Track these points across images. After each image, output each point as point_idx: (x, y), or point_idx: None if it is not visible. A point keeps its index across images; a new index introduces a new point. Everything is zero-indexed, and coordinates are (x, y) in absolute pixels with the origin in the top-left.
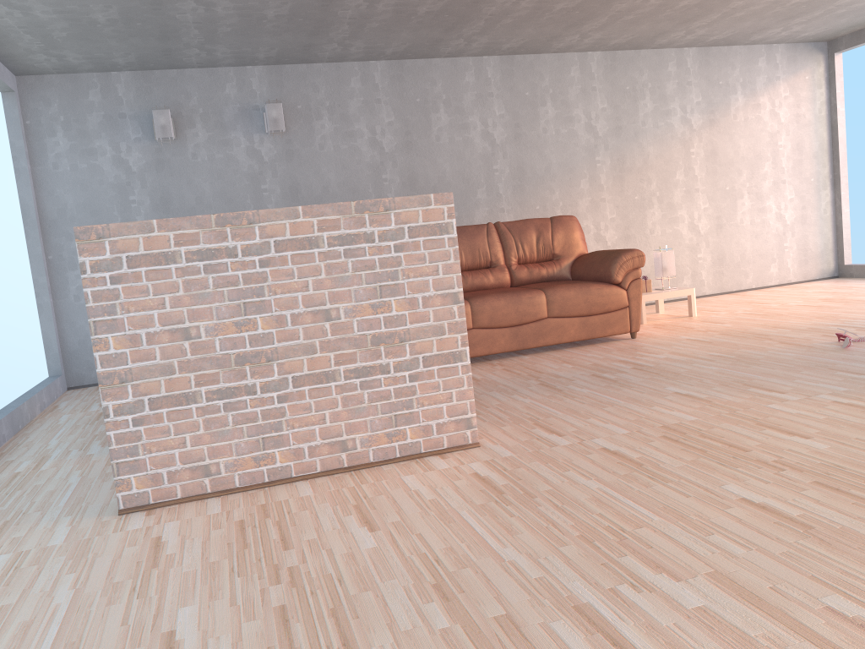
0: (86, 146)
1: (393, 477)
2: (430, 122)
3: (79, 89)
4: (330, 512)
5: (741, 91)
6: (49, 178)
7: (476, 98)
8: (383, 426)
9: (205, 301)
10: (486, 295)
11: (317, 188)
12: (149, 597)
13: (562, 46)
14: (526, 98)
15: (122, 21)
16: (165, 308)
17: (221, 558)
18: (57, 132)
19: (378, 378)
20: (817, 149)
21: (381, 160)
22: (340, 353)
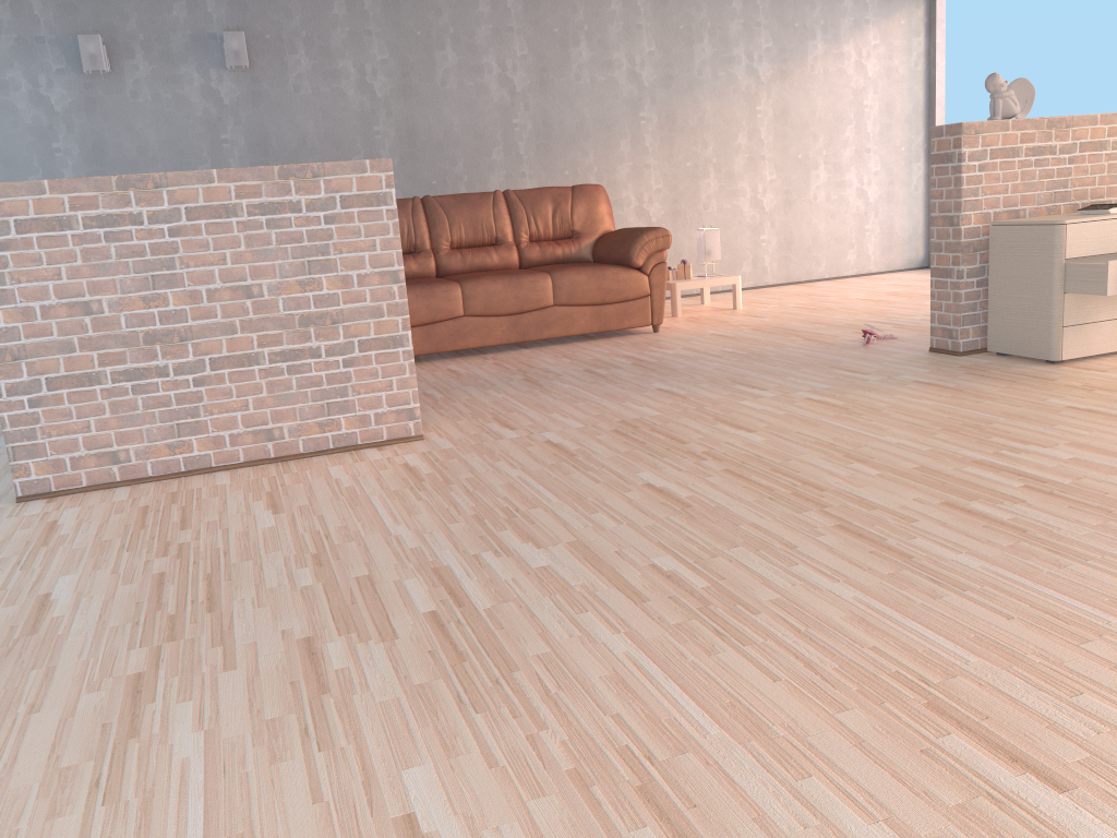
0: None
1: (319, 468)
2: (434, 62)
3: None
4: (241, 498)
5: (821, 37)
6: None
7: (492, 33)
8: (314, 414)
9: (107, 272)
10: (482, 277)
11: (291, 140)
12: (33, 569)
13: None
14: (555, 36)
15: None
16: (61, 279)
17: (115, 537)
18: None
19: (307, 362)
20: (910, 112)
21: (372, 107)
22: (264, 334)
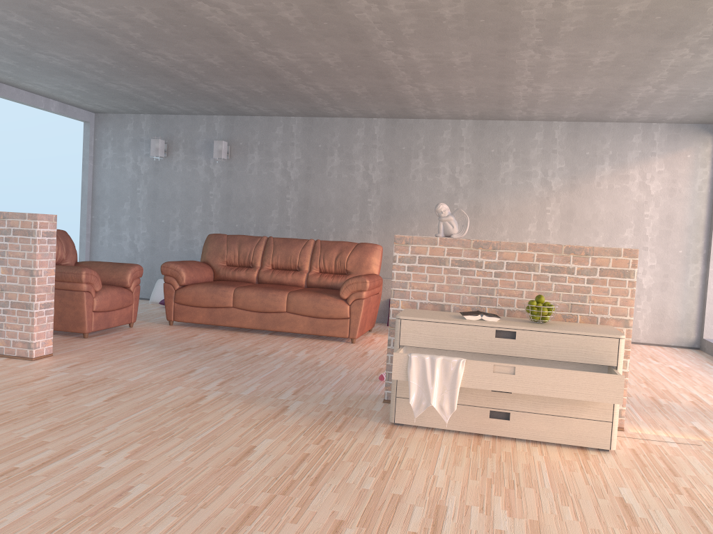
0: (121, 156)
1: None
2: (326, 162)
3: (123, 122)
4: None
5: (609, 162)
6: (100, 172)
7: (363, 148)
8: None
9: None
10: (251, 287)
11: (243, 197)
12: None
13: (427, 115)
14: (402, 151)
15: (95, 91)
16: None
17: None
18: (108, 146)
19: None
20: (691, 224)
21: (287, 184)
22: None
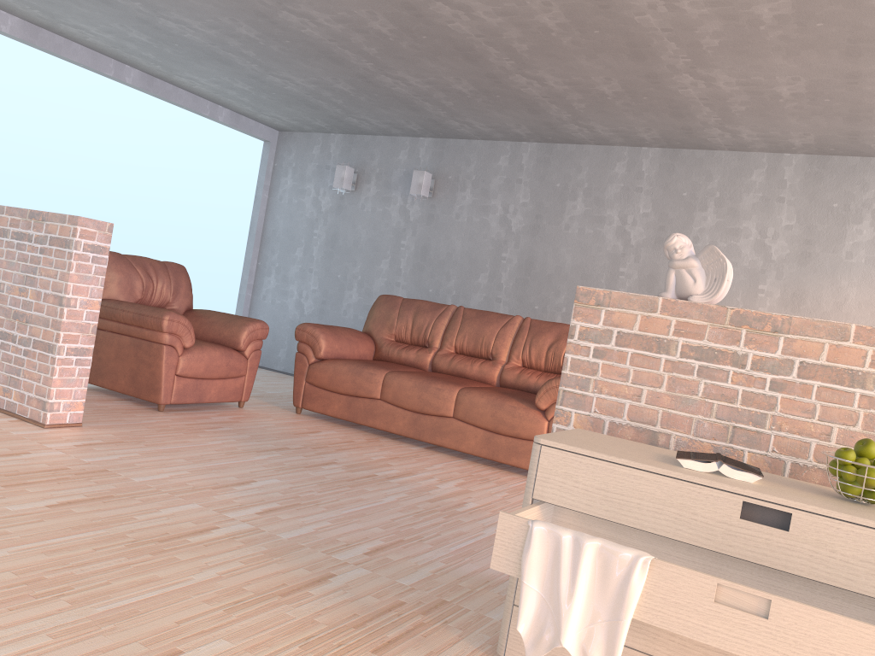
0: (301, 187)
1: None
2: (563, 209)
3: (309, 144)
4: None
5: None
6: (275, 206)
7: (621, 191)
8: (3, 381)
9: None
10: (410, 373)
11: (443, 252)
12: None
13: (726, 142)
14: (682, 199)
15: (261, 91)
16: None
17: None
18: (288, 174)
19: (9, 344)
20: None
21: (505, 238)
22: None
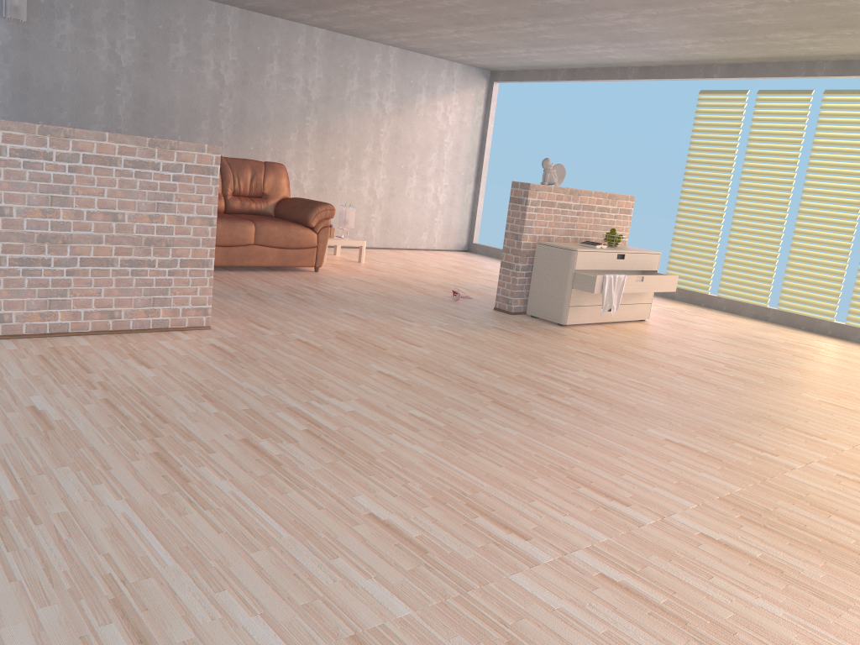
0: None
1: (150, 341)
2: (169, 50)
3: None
4: (111, 356)
5: (425, 93)
6: None
7: (214, 40)
8: (143, 304)
9: (21, 189)
10: None
11: (49, 83)
12: None
13: (295, 18)
14: (257, 52)
15: None
16: None
17: (40, 374)
18: None
19: (145, 269)
20: (470, 152)
21: (117, 72)
22: (120, 247)
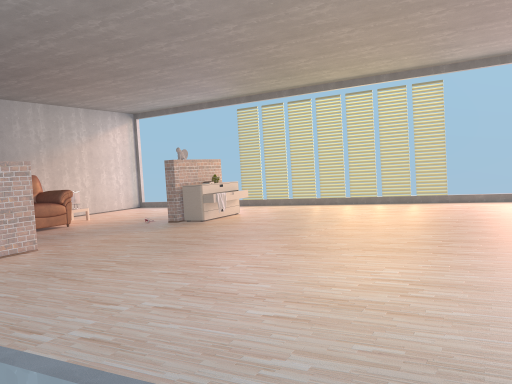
0: None
1: (13, 258)
2: None
3: None
4: (1, 265)
5: (101, 129)
6: None
7: None
8: (4, 243)
9: None
10: None
11: None
12: None
13: (25, 99)
14: (6, 119)
15: None
16: None
17: None
18: None
19: (2, 225)
20: (131, 155)
21: None
22: None
